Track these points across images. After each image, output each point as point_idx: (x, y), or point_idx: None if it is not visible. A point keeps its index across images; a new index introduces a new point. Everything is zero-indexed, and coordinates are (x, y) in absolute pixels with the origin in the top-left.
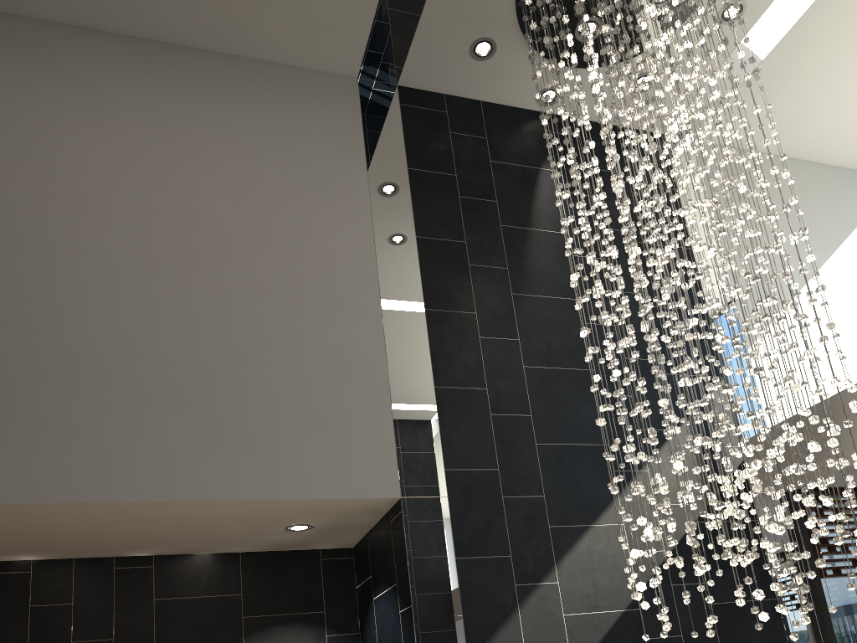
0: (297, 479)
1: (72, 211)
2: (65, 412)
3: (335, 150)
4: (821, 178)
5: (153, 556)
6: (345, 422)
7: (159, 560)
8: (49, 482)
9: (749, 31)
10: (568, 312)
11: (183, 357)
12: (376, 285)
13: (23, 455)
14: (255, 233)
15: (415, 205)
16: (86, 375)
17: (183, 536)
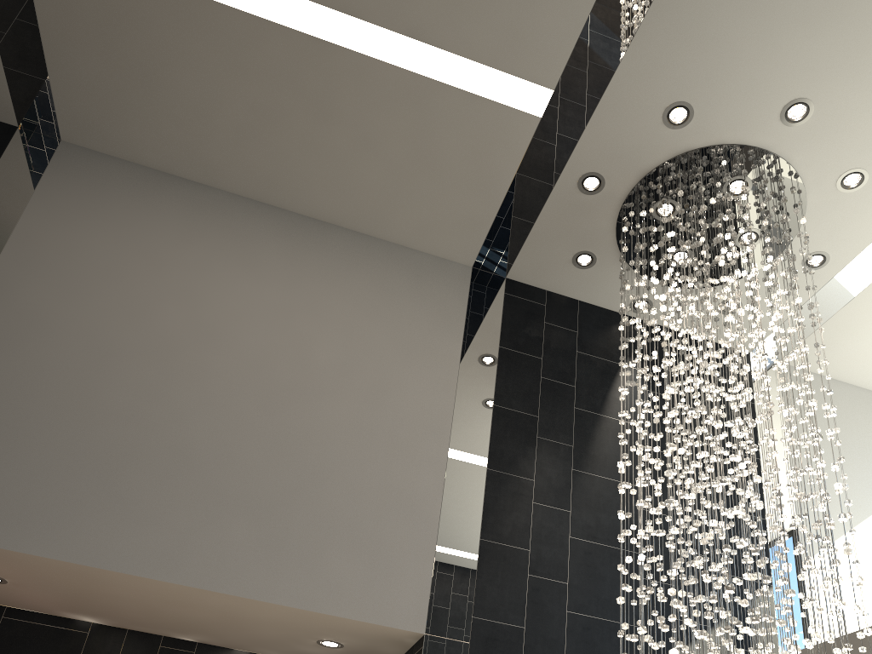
0: (333, 596)
1: (205, 337)
2: (151, 498)
3: (438, 322)
4: None
5: (197, 642)
6: (389, 554)
7: (201, 647)
8: (120, 554)
9: (832, 278)
10: (624, 495)
11: (262, 471)
12: (447, 440)
13: (107, 526)
14: (351, 378)
15: (499, 378)
16: (177, 470)
17: (225, 628)
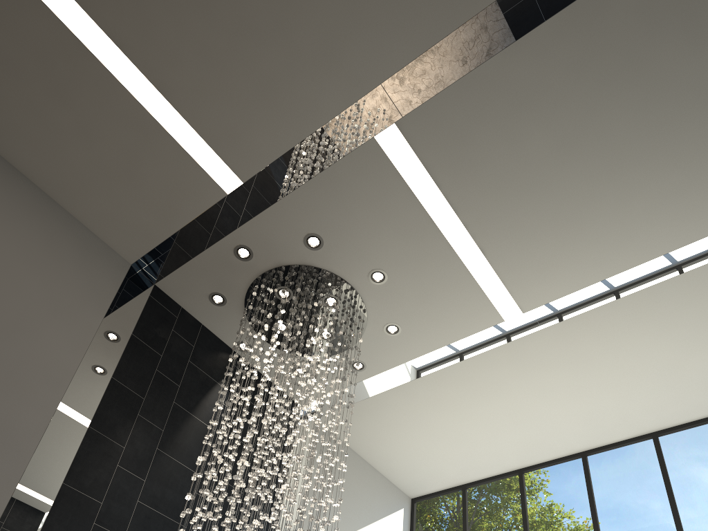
0: None
1: None
2: None
3: (88, 294)
4: (375, 479)
5: None
6: None
7: None
8: None
9: (363, 380)
10: (189, 480)
11: None
12: (62, 392)
13: None
14: None
15: (123, 358)
16: None
17: None
